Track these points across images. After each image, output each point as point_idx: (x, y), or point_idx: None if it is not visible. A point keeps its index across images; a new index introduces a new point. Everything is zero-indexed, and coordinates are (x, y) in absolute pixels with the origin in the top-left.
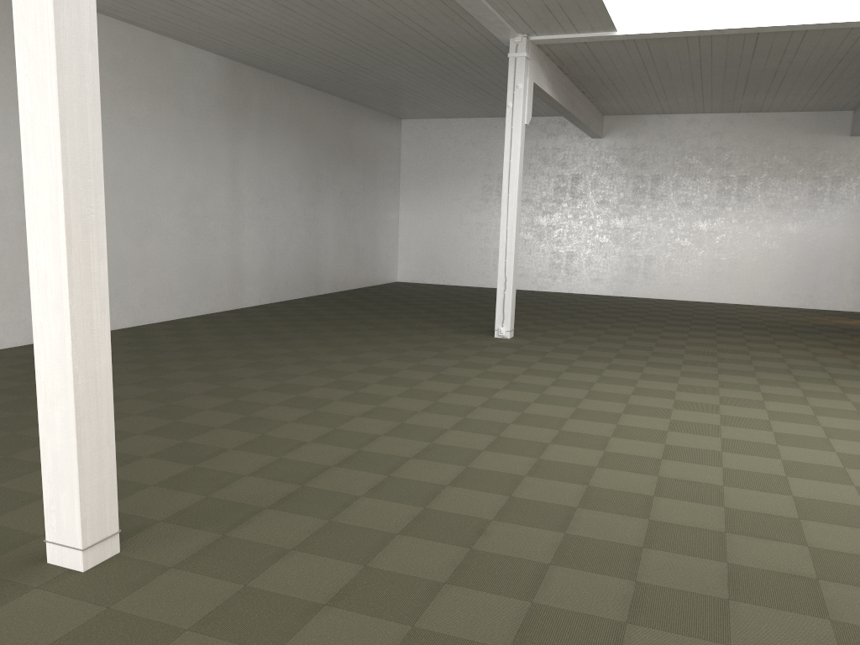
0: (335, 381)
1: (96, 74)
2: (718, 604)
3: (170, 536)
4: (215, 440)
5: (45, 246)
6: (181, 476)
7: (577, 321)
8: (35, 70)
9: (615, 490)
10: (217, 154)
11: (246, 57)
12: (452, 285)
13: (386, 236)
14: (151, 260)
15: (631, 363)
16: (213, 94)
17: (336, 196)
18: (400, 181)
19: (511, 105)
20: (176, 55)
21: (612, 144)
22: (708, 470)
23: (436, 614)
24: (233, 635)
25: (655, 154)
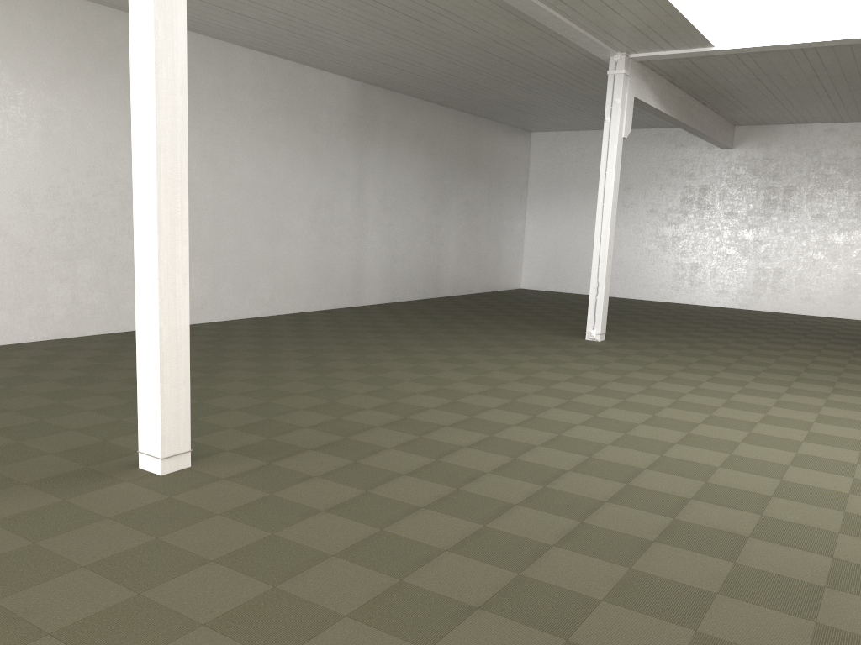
0: (414, 367)
1: (185, 111)
2: (642, 543)
3: (230, 460)
4: (292, 402)
5: (144, 235)
6: (255, 424)
7: (681, 329)
8: (142, 110)
9: (612, 461)
10: (345, 167)
11: (374, 79)
12: (574, 293)
13: (511, 244)
14: (281, 259)
15: (709, 368)
16: (344, 113)
17: (459, 206)
18: (527, 192)
19: (609, 119)
20: (312, 80)
21: (743, 155)
22: (714, 455)
23: (403, 524)
24: (248, 520)
25: (789, 164)
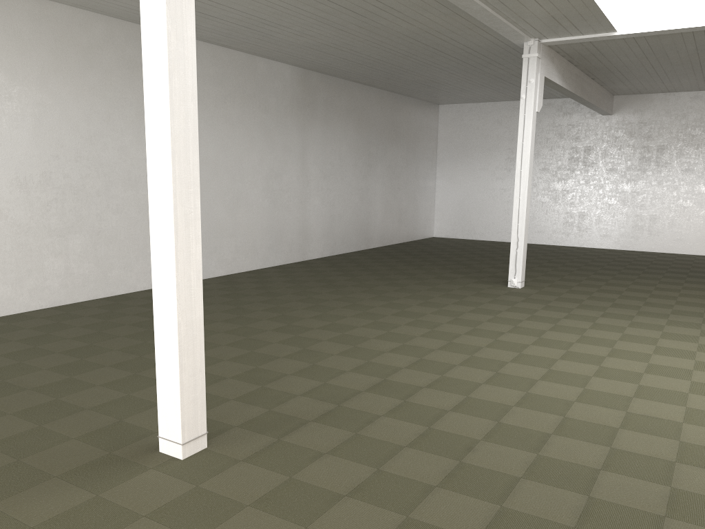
0: (373, 322)
1: (195, 116)
2: (655, 519)
3: (242, 438)
4: (278, 367)
5: (161, 236)
6: (252, 394)
7: (582, 273)
8: (156, 117)
9: (586, 421)
10: (290, 142)
11: (314, 66)
12: (479, 239)
13: (425, 200)
14: (240, 225)
15: (624, 312)
16: (288, 96)
17: (383, 170)
18: (437, 155)
19: (524, 97)
20: (261, 69)
21: (621, 120)
22: (672, 409)
23: (426, 509)
24: (278, 512)
25: (660, 127)
